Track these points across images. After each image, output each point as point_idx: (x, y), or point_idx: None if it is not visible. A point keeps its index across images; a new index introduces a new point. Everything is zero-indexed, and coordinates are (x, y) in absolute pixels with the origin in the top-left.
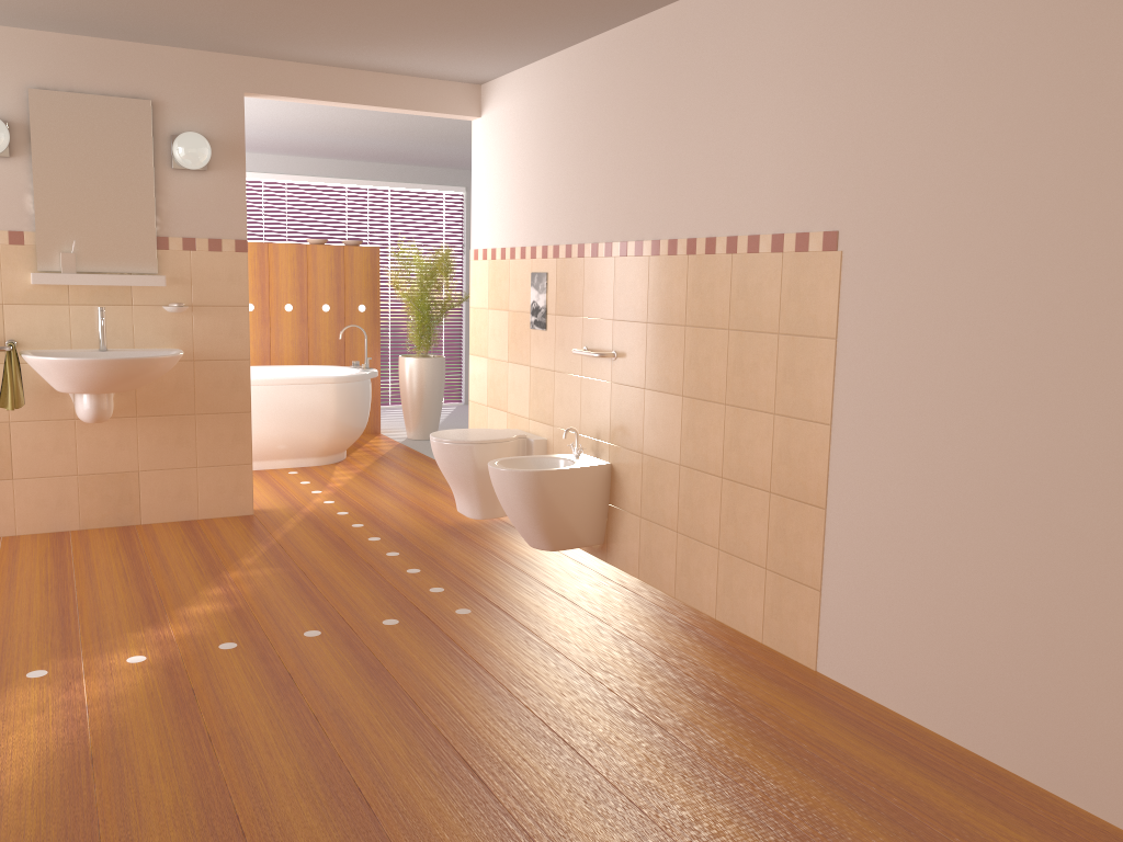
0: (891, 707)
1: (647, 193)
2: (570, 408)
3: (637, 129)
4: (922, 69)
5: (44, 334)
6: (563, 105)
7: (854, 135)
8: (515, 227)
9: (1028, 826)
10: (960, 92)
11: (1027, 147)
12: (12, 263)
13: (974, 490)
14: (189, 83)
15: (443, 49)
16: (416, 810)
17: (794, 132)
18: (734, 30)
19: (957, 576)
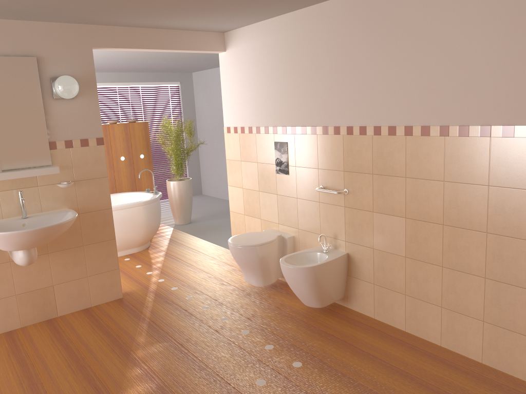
0: None
1: (367, 98)
2: (312, 219)
3: (357, 60)
4: None
5: None
6: (292, 45)
7: None
8: (259, 115)
9: None
10: None
11: None
12: None
13: None
14: (58, 44)
15: (218, 15)
16: None
17: (497, 63)
18: None
19: None
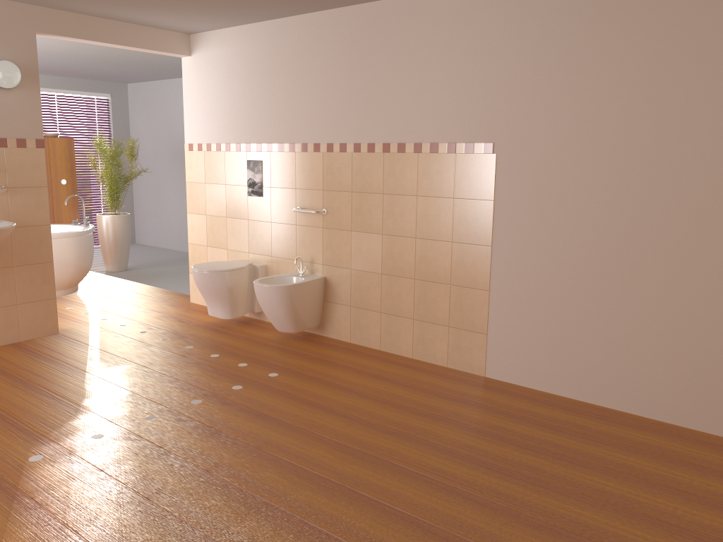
0: (534, 388)
1: (348, 115)
2: (287, 244)
3: (339, 76)
4: (546, 61)
5: None
6: (271, 55)
7: (503, 92)
8: (230, 130)
9: (632, 428)
10: (569, 75)
11: (609, 106)
12: None
13: (582, 274)
14: None
15: (191, 13)
16: (371, 482)
17: (461, 87)
18: (415, 25)
19: (573, 317)
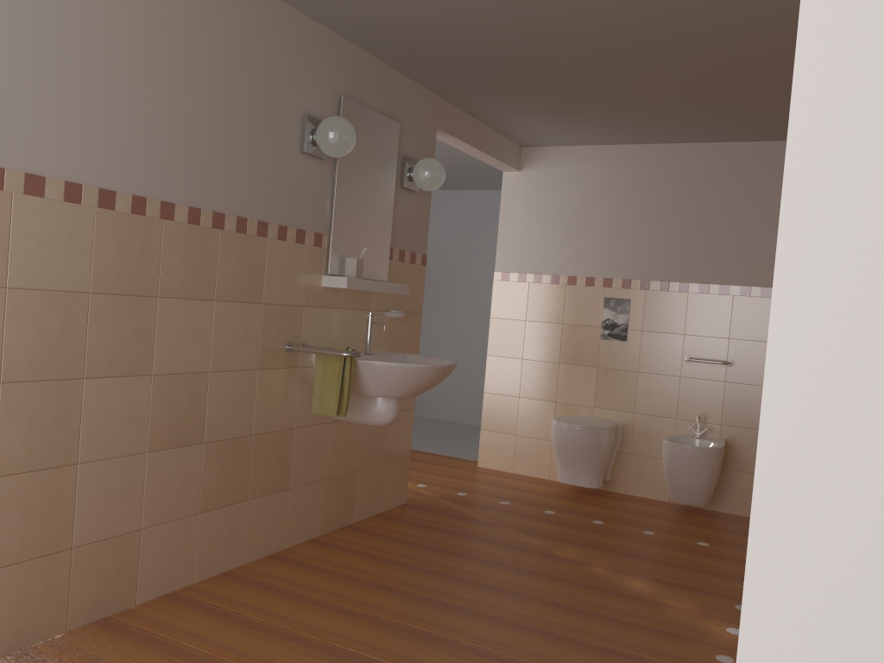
0: None
1: None
2: (662, 399)
3: (766, 213)
4: None
5: (322, 337)
6: (659, 182)
7: None
8: (577, 261)
9: None
10: None
11: None
12: (312, 265)
13: None
14: (414, 113)
15: (594, 127)
16: None
17: None
18: None
19: None
